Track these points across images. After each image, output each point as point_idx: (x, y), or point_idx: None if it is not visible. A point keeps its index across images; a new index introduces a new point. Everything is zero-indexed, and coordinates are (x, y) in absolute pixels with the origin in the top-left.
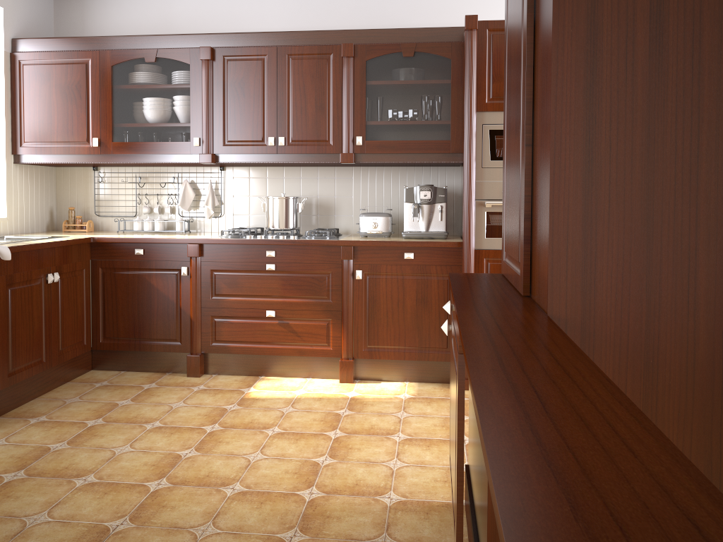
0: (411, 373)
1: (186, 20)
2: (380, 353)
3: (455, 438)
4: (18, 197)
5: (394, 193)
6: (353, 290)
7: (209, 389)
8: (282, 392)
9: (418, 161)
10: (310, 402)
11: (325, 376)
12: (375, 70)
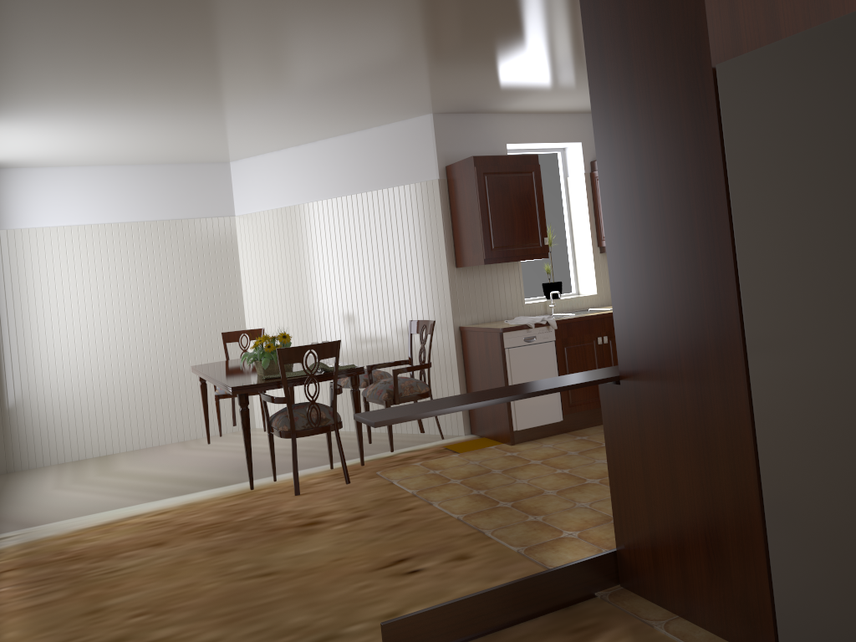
0: None
1: None
2: None
3: None
4: (606, 278)
5: None
6: None
7: None
8: None
9: None
10: None
11: None
12: None
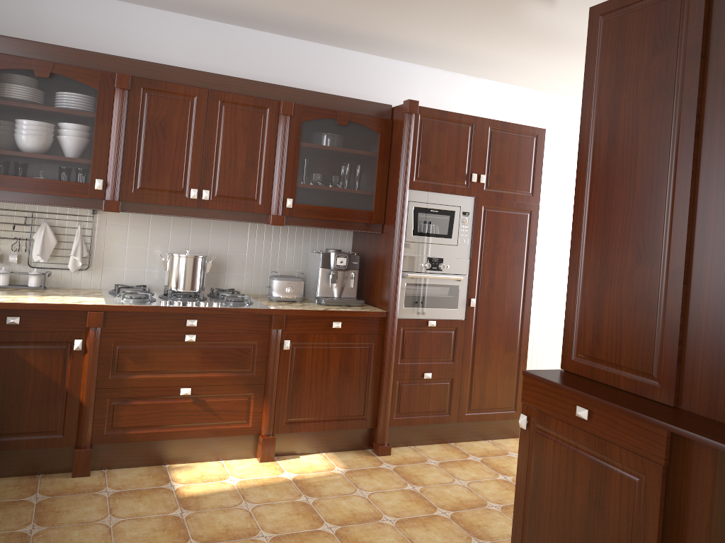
0: (328, 443)
1: (59, 25)
2: (300, 425)
3: (630, 537)
4: None
5: (289, 253)
6: (279, 361)
7: (124, 492)
8: (213, 483)
9: (342, 228)
10: (259, 492)
11: (240, 456)
12: (310, 132)
